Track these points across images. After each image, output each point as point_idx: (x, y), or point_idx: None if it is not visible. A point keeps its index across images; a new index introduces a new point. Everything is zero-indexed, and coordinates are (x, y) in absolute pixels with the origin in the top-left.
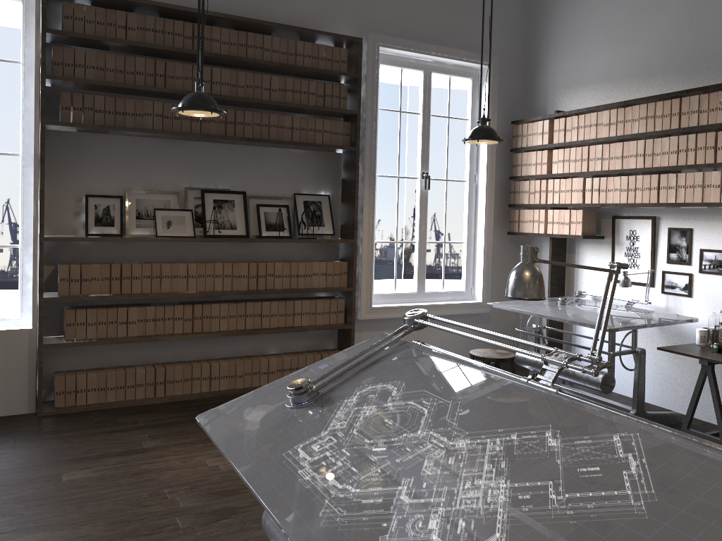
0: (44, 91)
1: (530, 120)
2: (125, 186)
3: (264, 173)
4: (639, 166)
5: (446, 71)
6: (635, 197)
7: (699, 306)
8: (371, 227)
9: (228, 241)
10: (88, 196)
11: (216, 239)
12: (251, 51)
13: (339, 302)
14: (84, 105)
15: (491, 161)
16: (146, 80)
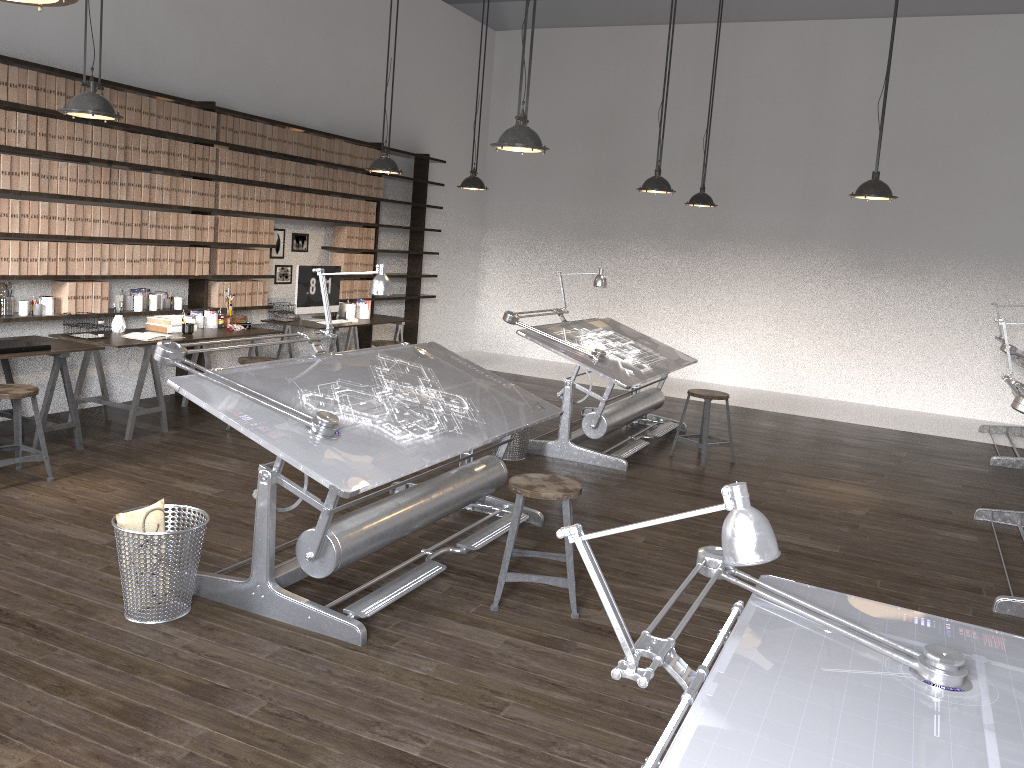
0: None
1: None
2: None
3: None
4: None
5: None
6: None
7: None
8: None
9: None
10: None
11: None
12: None
13: None
14: None
15: None
16: None
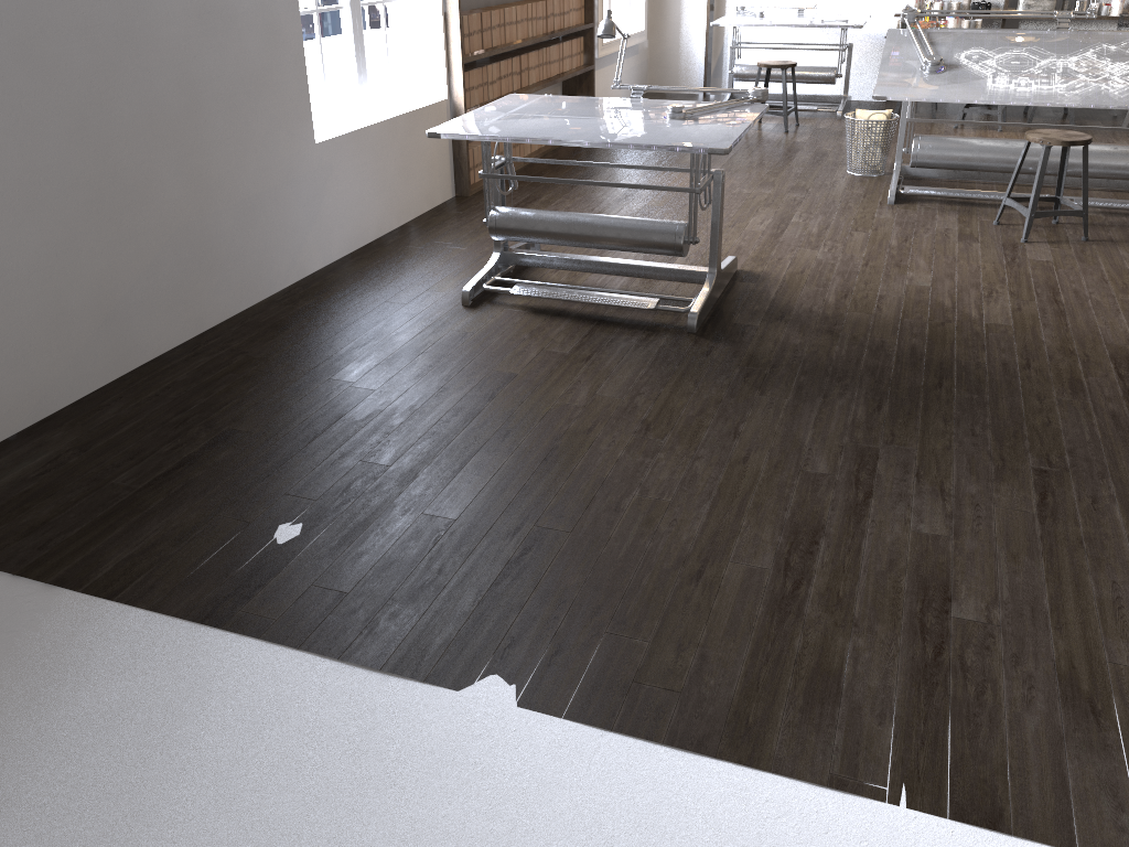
0: None
1: None
2: None
3: None
4: None
5: None
6: None
7: (858, 5)
8: None
9: None
10: None
11: None
12: None
13: (581, 41)
14: None
15: None
16: None
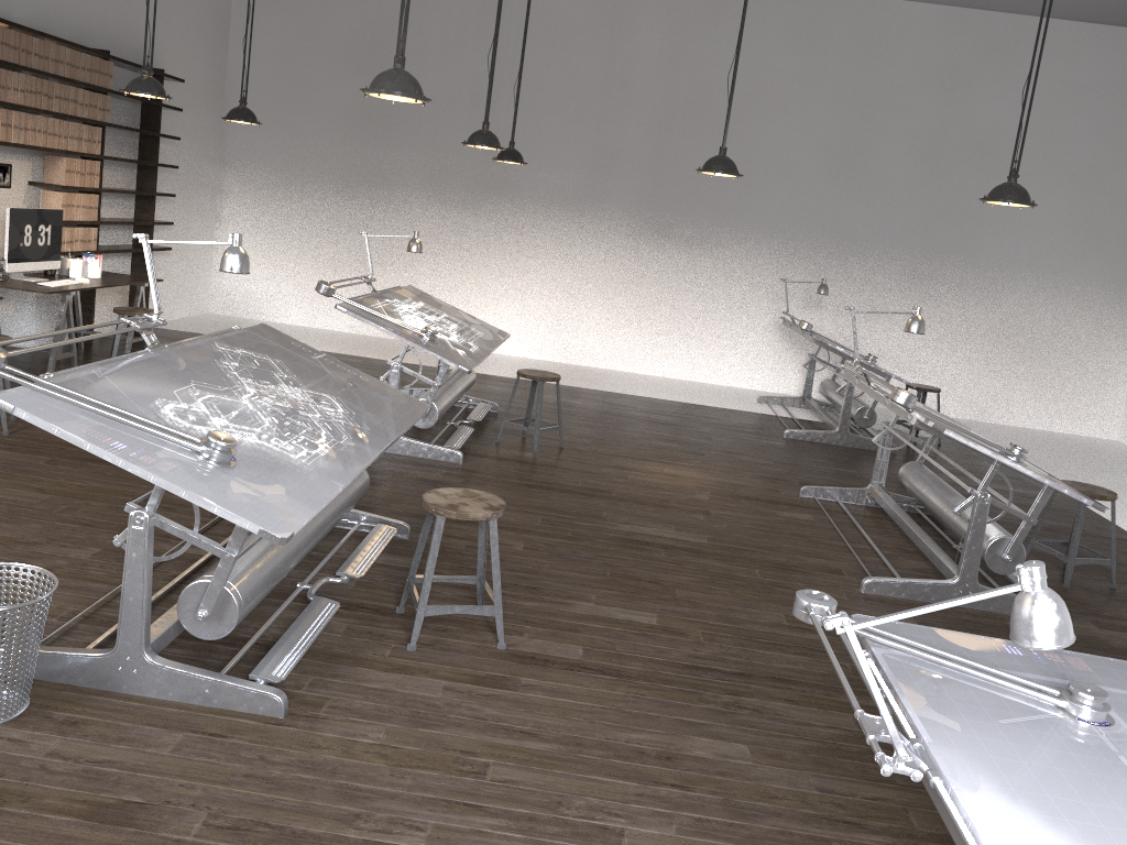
0: None
1: None
2: None
3: None
4: None
5: None
6: None
7: None
8: None
9: None
10: None
11: None
12: None
13: None
14: None
15: None
16: None
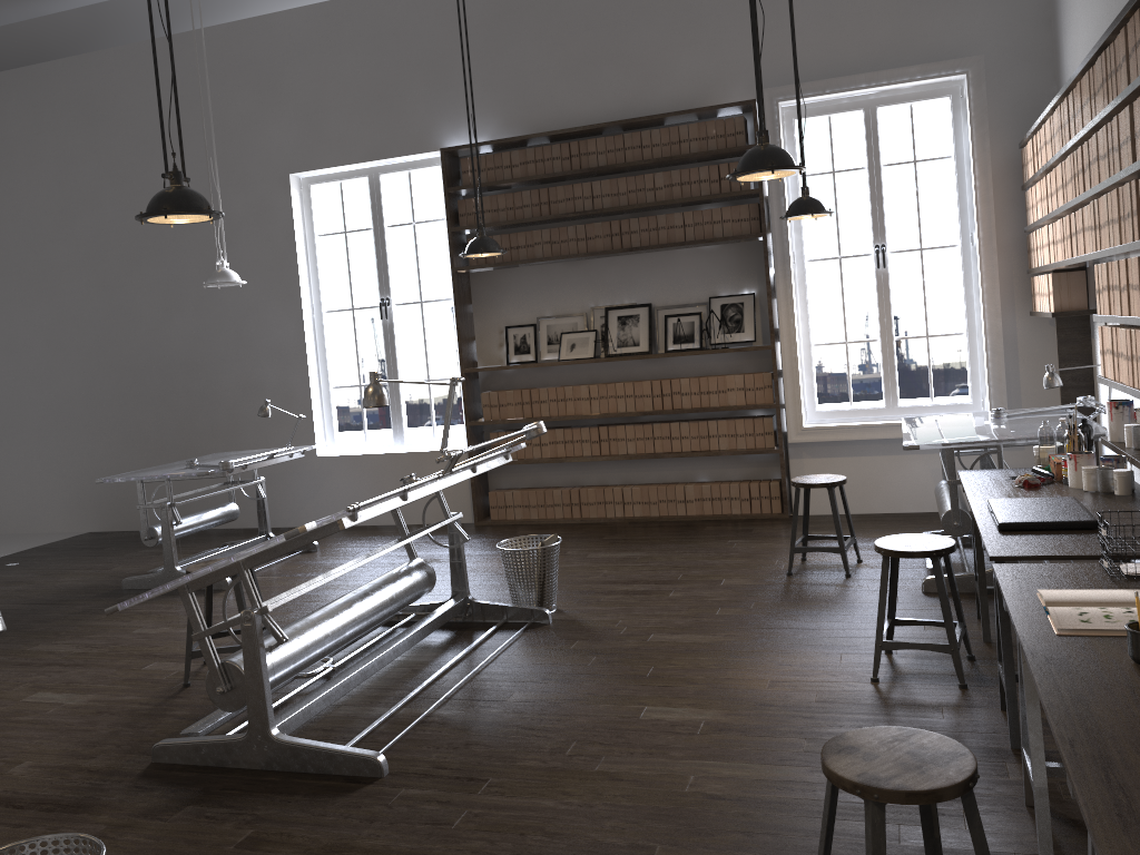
0: (451, 243)
1: (1023, 141)
2: (537, 314)
3: (672, 280)
4: (1062, 204)
5: (901, 99)
6: (1064, 251)
7: None
8: (792, 327)
9: (620, 359)
10: (507, 327)
11: (609, 358)
12: (629, 153)
13: (765, 422)
14: None
15: (985, 211)
16: (532, 211)
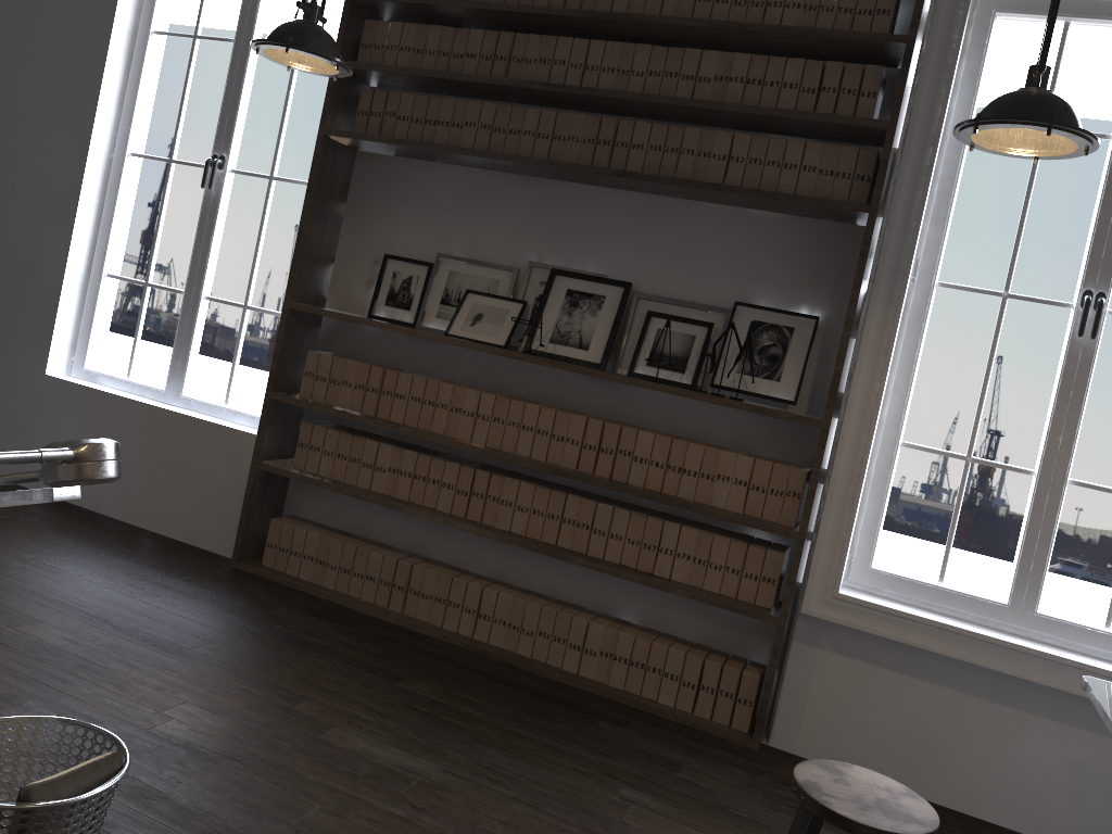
0: (331, 86)
1: None
2: (441, 248)
3: (679, 253)
4: None
5: None
6: None
7: None
8: (874, 399)
9: (545, 363)
10: (387, 256)
11: (526, 355)
12: (670, 3)
13: (768, 557)
14: (386, 108)
15: None
16: (478, 67)
